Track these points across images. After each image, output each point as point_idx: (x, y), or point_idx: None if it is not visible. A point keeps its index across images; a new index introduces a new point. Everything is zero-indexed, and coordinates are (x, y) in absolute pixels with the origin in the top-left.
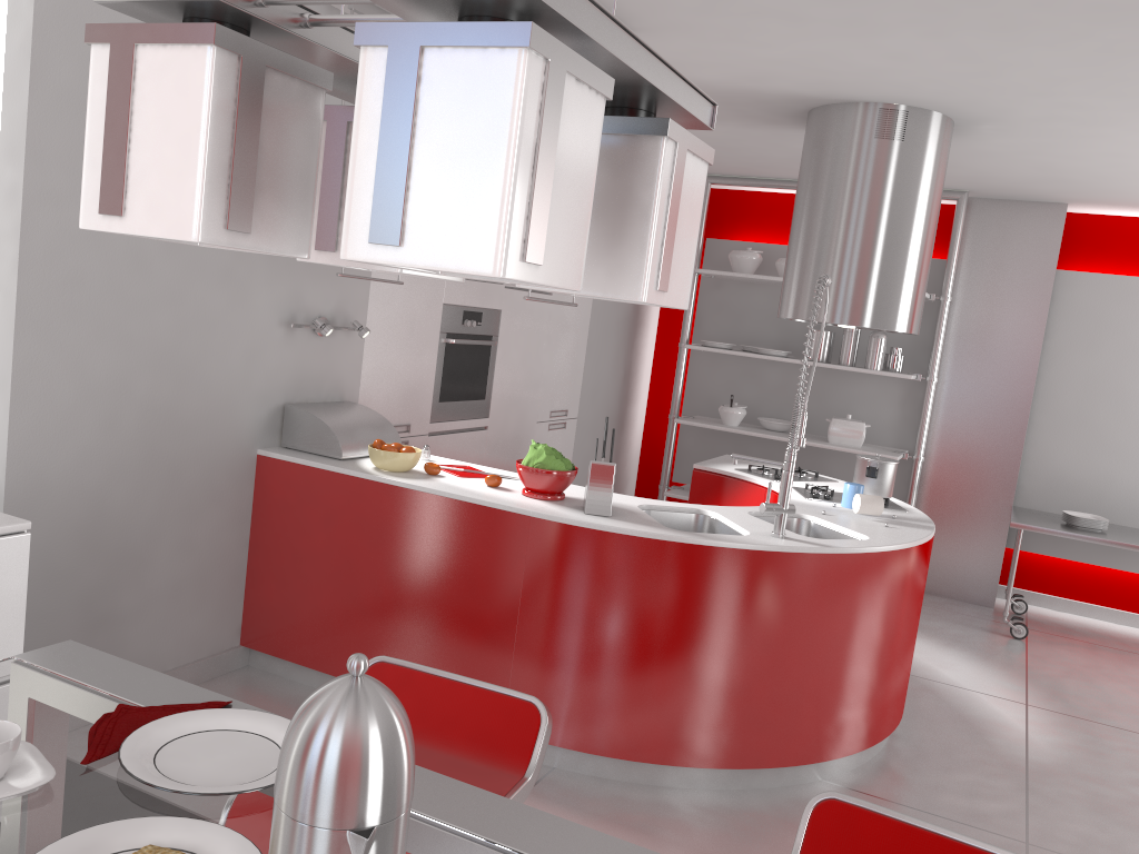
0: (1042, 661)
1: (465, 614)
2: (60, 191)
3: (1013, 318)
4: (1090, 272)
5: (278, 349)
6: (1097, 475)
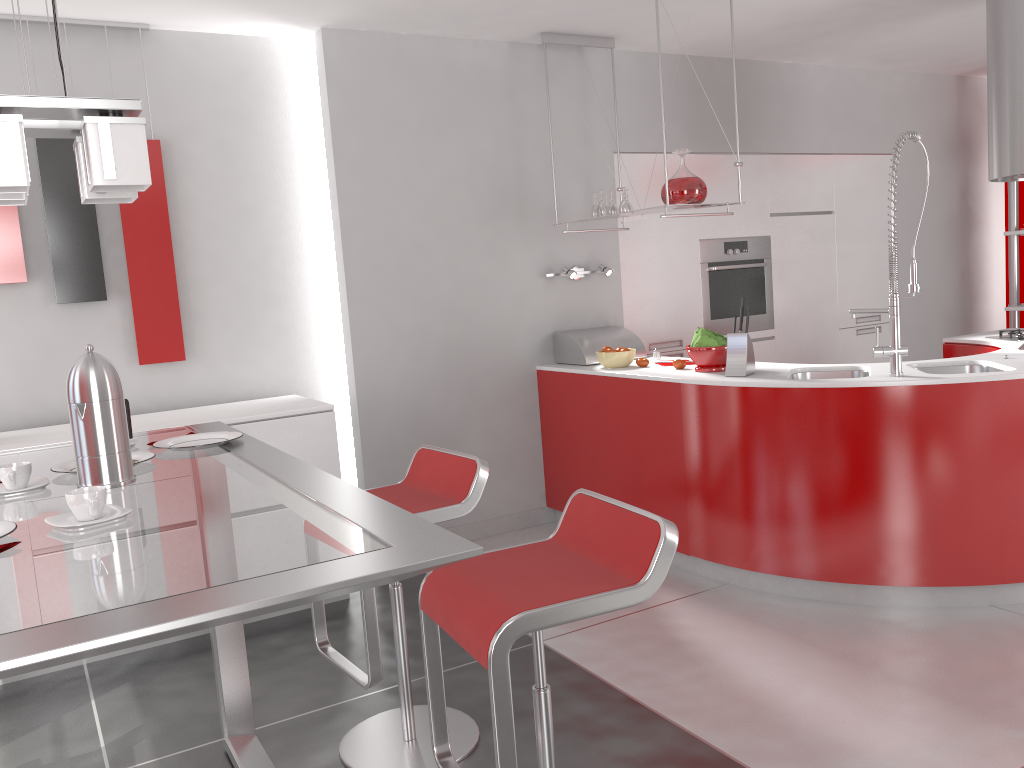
0: None
1: (655, 466)
2: (362, 216)
3: None
4: None
5: (541, 294)
6: None
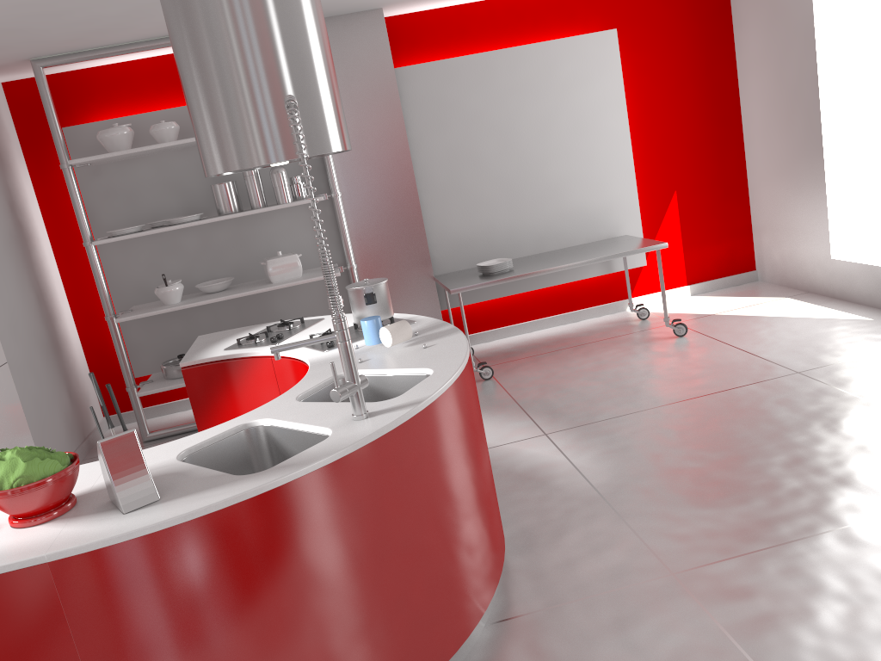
0: (519, 389)
1: None
2: None
3: (377, 120)
4: (419, 64)
5: None
6: (482, 227)
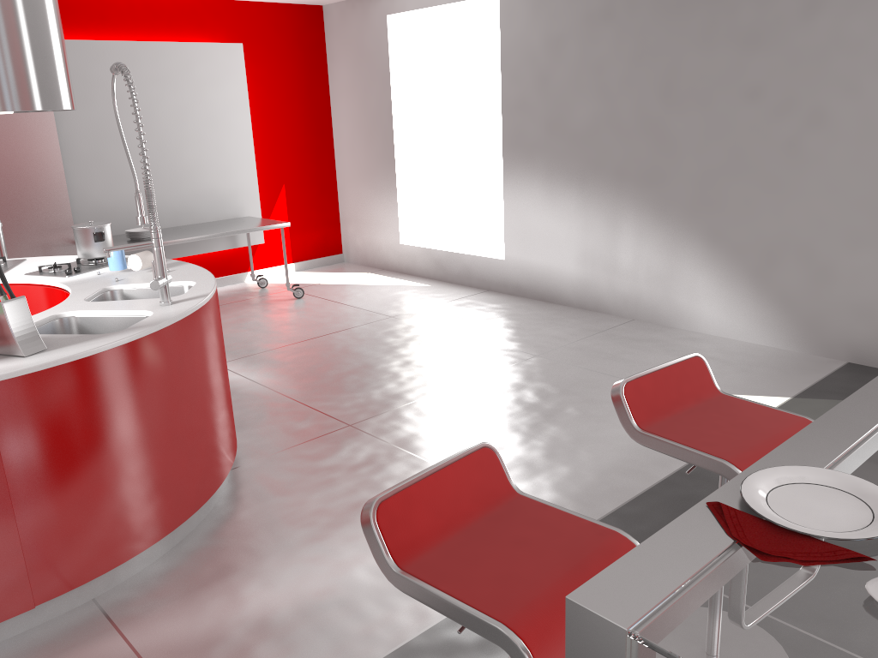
0: None
1: None
2: None
3: None
4: (65, 40)
5: None
6: (124, 199)
